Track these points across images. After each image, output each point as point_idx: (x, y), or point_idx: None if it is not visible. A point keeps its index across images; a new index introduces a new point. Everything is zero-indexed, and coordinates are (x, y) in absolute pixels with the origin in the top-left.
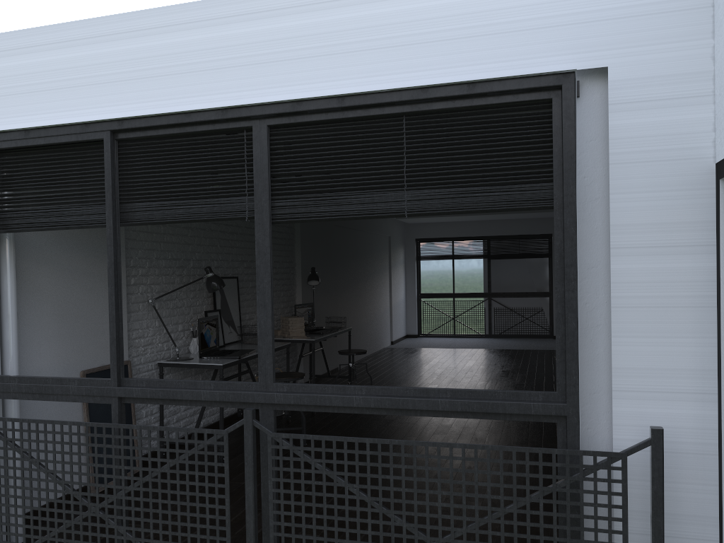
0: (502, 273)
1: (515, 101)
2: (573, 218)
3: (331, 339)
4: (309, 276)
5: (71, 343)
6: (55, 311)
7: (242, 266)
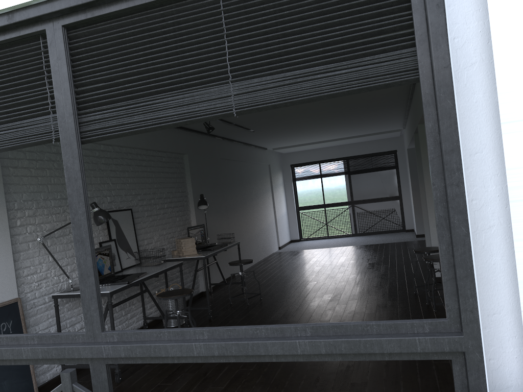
0: (360, 185)
1: None
2: (449, 87)
3: (226, 251)
4: (198, 201)
5: None
6: None
7: (136, 199)
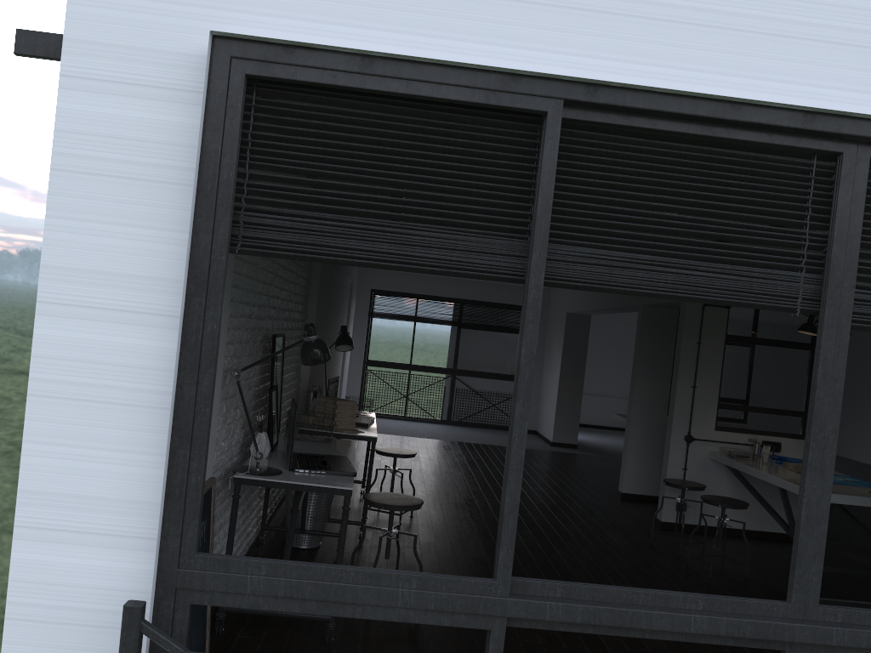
0: (472, 347)
1: None
2: None
3: None
4: (340, 337)
5: None
6: None
7: (282, 317)
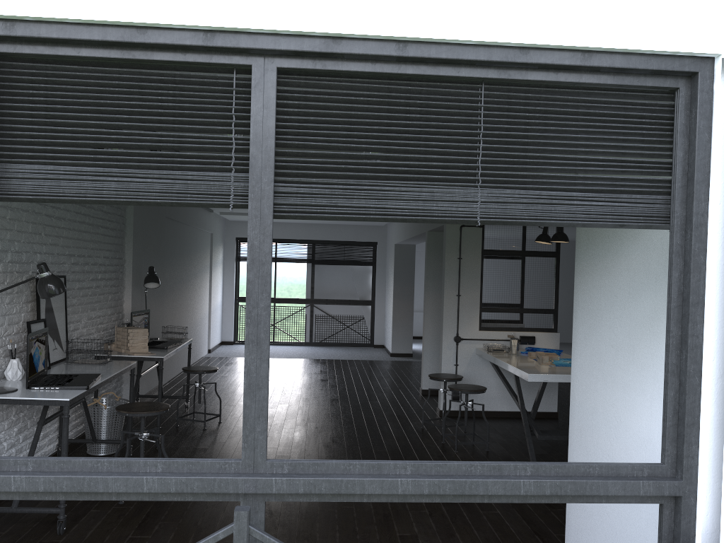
0: (325, 280)
1: (634, 84)
2: (703, 243)
3: None
4: (147, 276)
5: None
6: None
7: (69, 261)
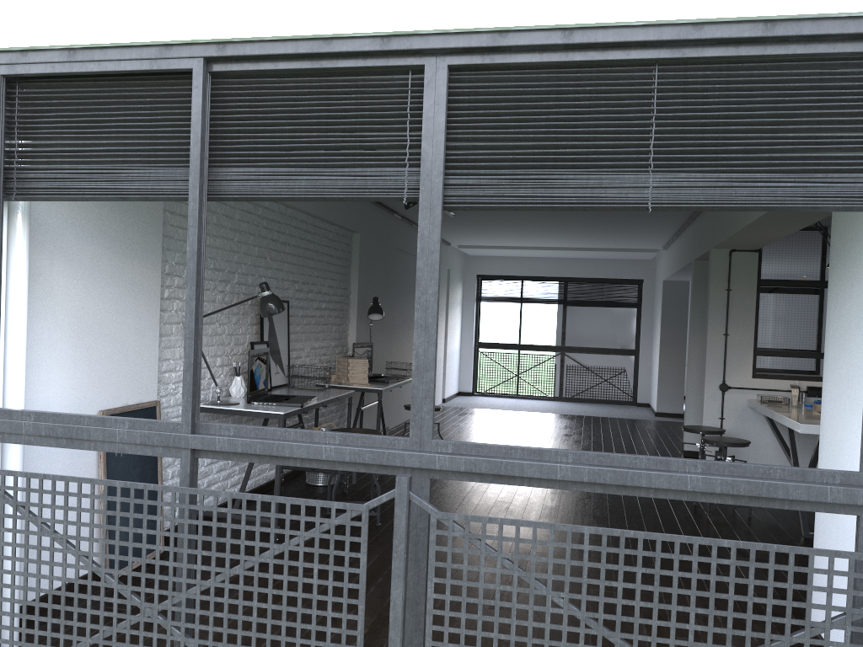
0: (579, 324)
1: (830, 52)
2: None
3: None
4: (370, 307)
5: (88, 372)
6: (71, 325)
7: (292, 287)
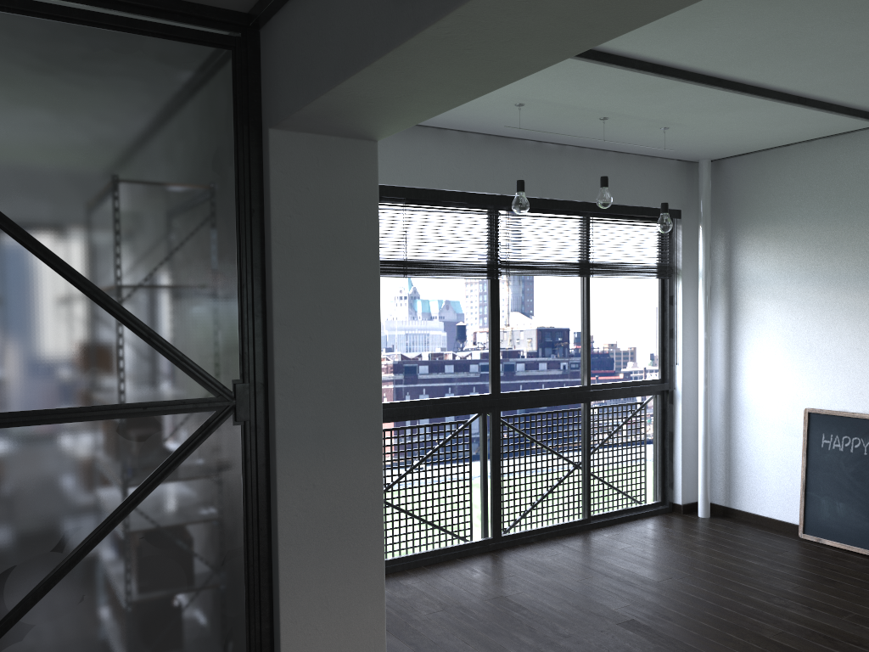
0: None
1: None
2: None
3: None
4: None
5: (798, 377)
6: (781, 342)
7: None
